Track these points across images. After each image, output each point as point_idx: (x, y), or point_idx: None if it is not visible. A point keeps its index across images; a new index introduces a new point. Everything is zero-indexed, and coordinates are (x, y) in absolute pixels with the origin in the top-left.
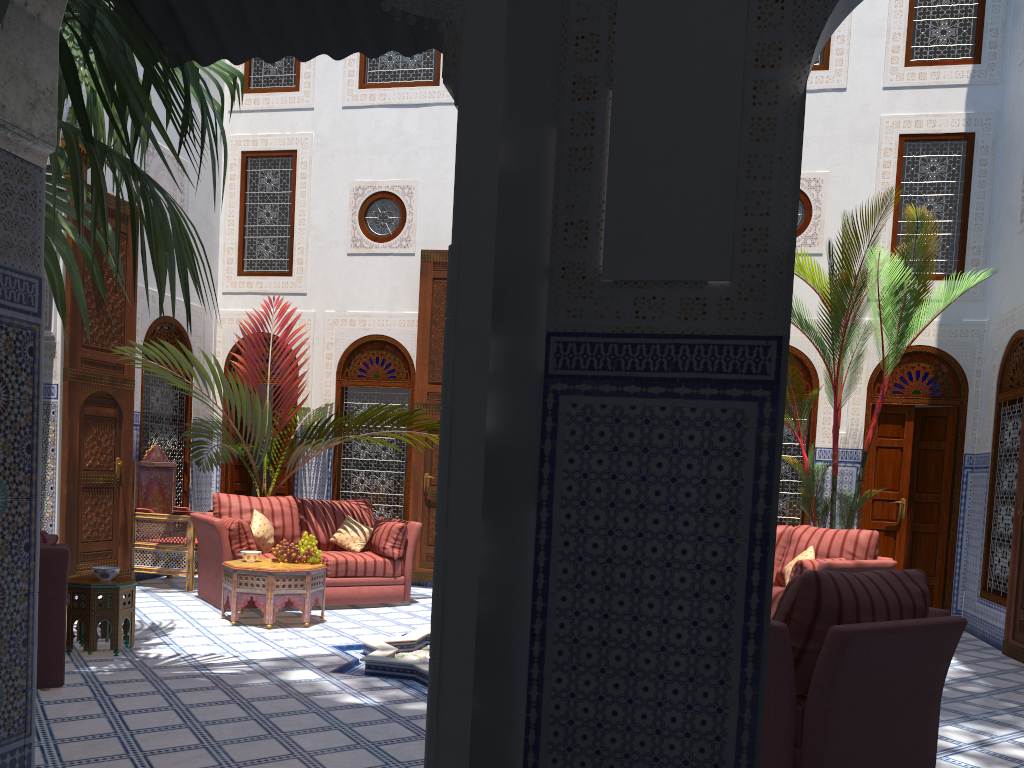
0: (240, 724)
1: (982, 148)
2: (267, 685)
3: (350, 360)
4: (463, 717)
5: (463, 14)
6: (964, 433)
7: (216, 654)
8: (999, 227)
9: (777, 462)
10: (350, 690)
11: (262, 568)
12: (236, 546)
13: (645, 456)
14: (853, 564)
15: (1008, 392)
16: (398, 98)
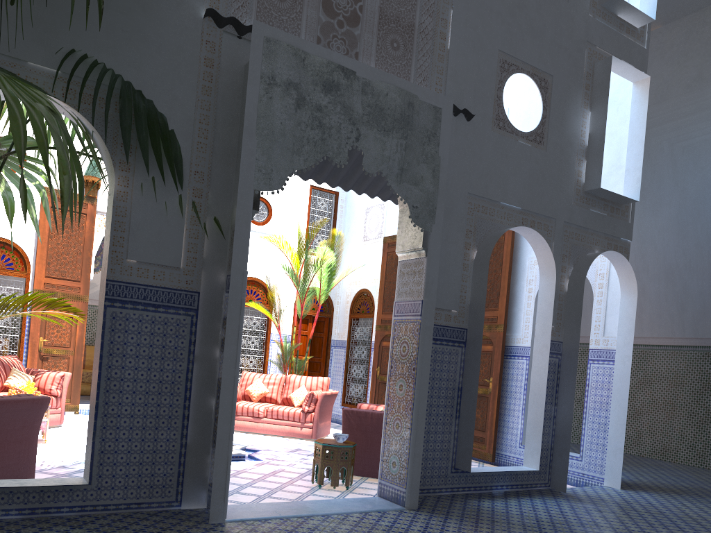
0: None
1: (341, 200)
2: None
3: None
4: (420, 447)
5: (431, 230)
6: (332, 330)
7: (46, 461)
8: (348, 238)
9: (471, 366)
10: None
11: None
12: None
13: (434, 363)
14: (330, 393)
15: (357, 314)
16: None
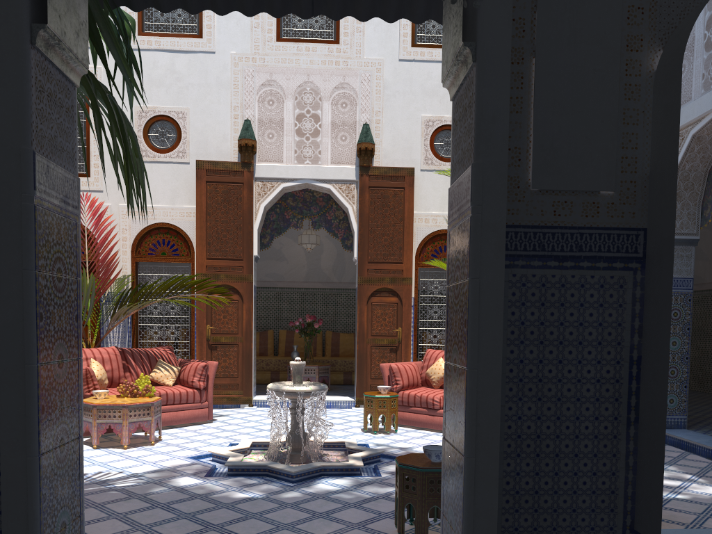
0: (177, 523)
1: None
2: (169, 491)
3: (141, 242)
4: (492, 496)
5: None
6: None
7: (103, 472)
8: None
9: (655, 310)
10: (233, 488)
11: (117, 403)
12: (84, 387)
13: (562, 309)
14: None
15: None
16: (170, 45)
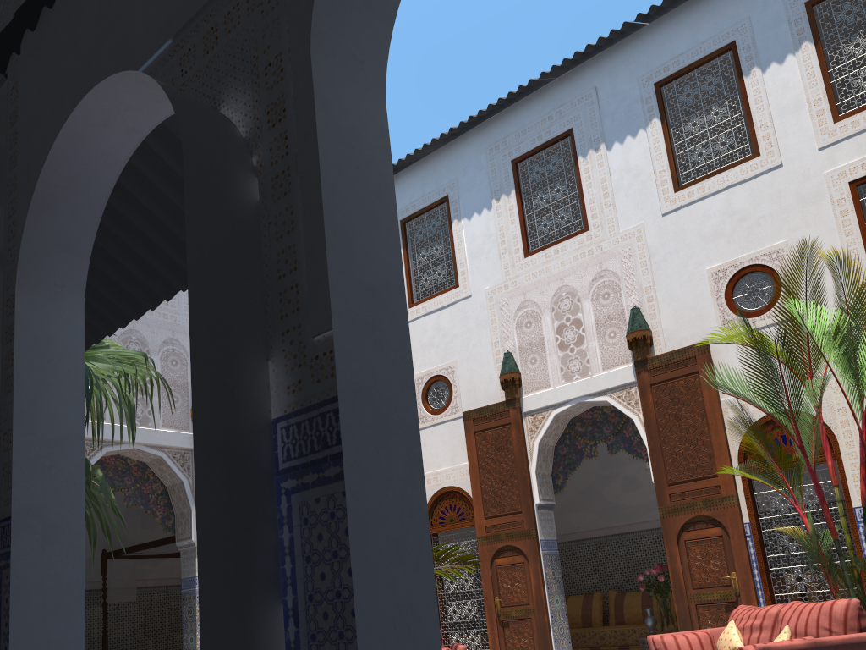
0: None
1: None
2: None
3: (432, 511)
4: None
5: None
6: None
7: None
8: None
9: (52, 607)
10: None
11: None
12: None
13: None
14: (806, 644)
15: None
16: (434, 305)
